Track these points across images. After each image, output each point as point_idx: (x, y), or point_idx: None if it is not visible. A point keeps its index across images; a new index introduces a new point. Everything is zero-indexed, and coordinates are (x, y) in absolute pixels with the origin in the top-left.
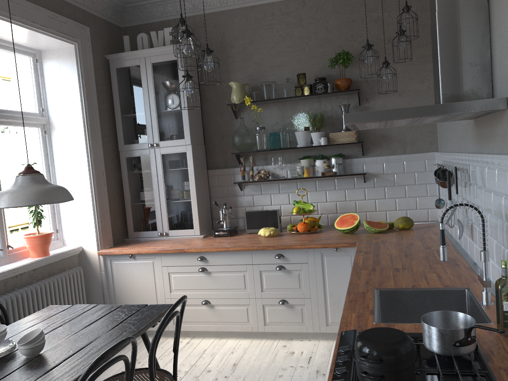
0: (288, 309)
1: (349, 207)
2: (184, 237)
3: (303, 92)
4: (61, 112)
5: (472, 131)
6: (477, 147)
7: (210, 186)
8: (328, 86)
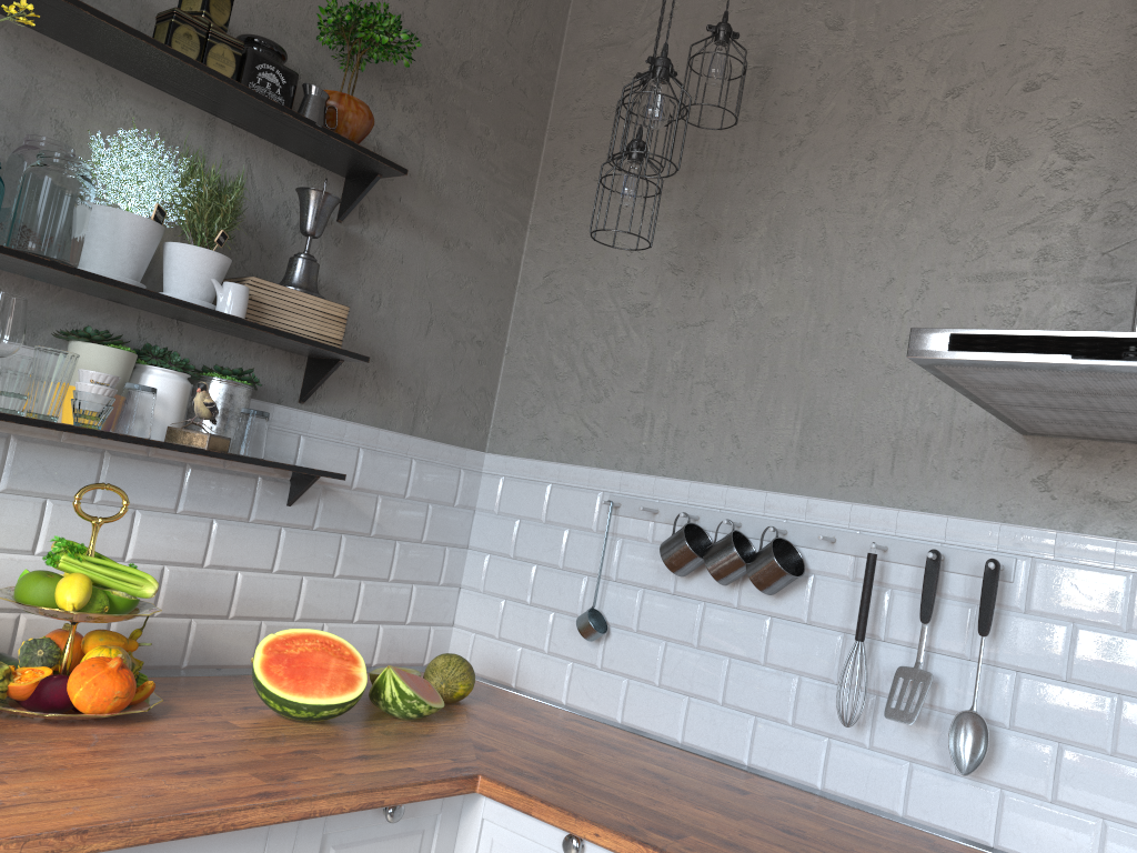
0: None
1: (209, 593)
2: None
3: (204, 58)
4: None
5: (990, 462)
6: (1040, 513)
7: None
8: (314, 98)
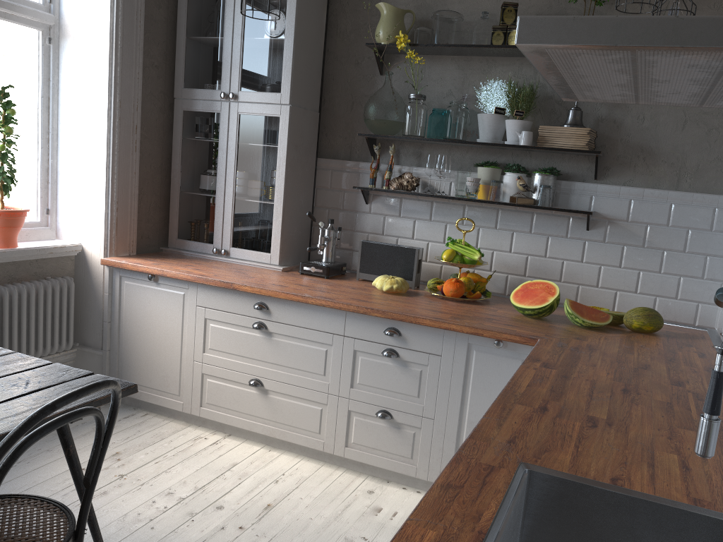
0: (391, 430)
1: (549, 269)
2: (252, 264)
3: (506, 40)
4: (79, 10)
5: None
6: None
7: (316, 187)
8: None
